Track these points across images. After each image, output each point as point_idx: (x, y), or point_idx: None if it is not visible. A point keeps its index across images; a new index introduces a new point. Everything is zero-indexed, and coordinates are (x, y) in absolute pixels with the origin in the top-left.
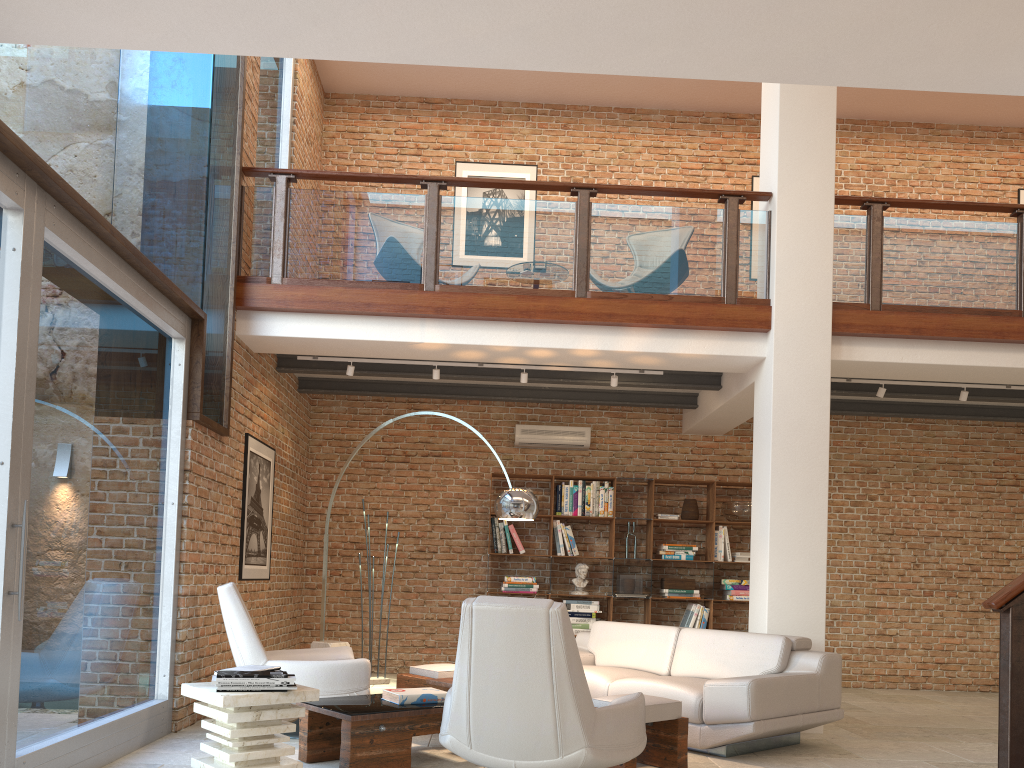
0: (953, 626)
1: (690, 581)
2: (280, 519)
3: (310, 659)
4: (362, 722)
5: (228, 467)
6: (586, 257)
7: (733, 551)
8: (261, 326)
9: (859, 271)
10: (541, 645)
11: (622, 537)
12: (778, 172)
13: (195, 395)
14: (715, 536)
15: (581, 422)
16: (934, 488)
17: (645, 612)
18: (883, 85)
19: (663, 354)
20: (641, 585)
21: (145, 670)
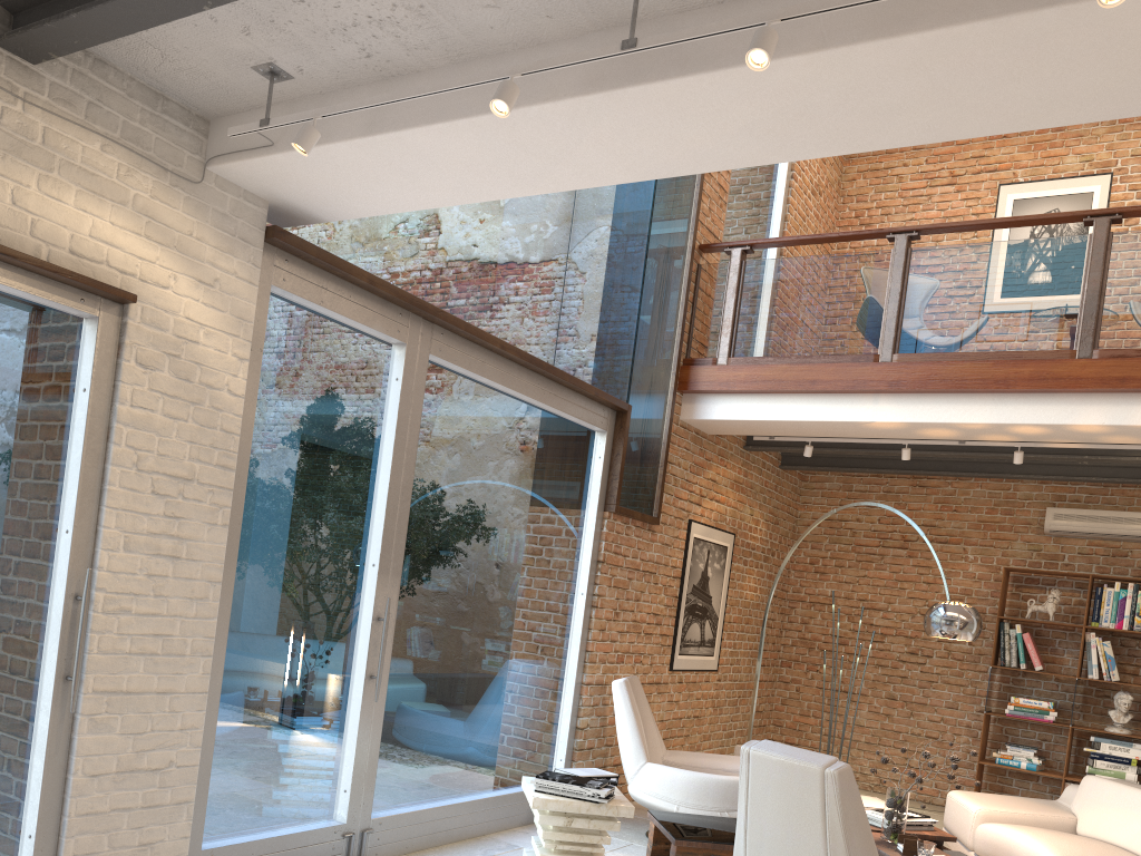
0: None
1: None
2: (741, 607)
3: (710, 765)
4: (689, 848)
5: (660, 555)
6: (1096, 305)
7: None
8: (704, 409)
9: None
10: (814, 809)
11: None
12: None
13: (613, 487)
14: None
15: None
16: None
17: None
18: None
19: None
20: None
21: (538, 752)
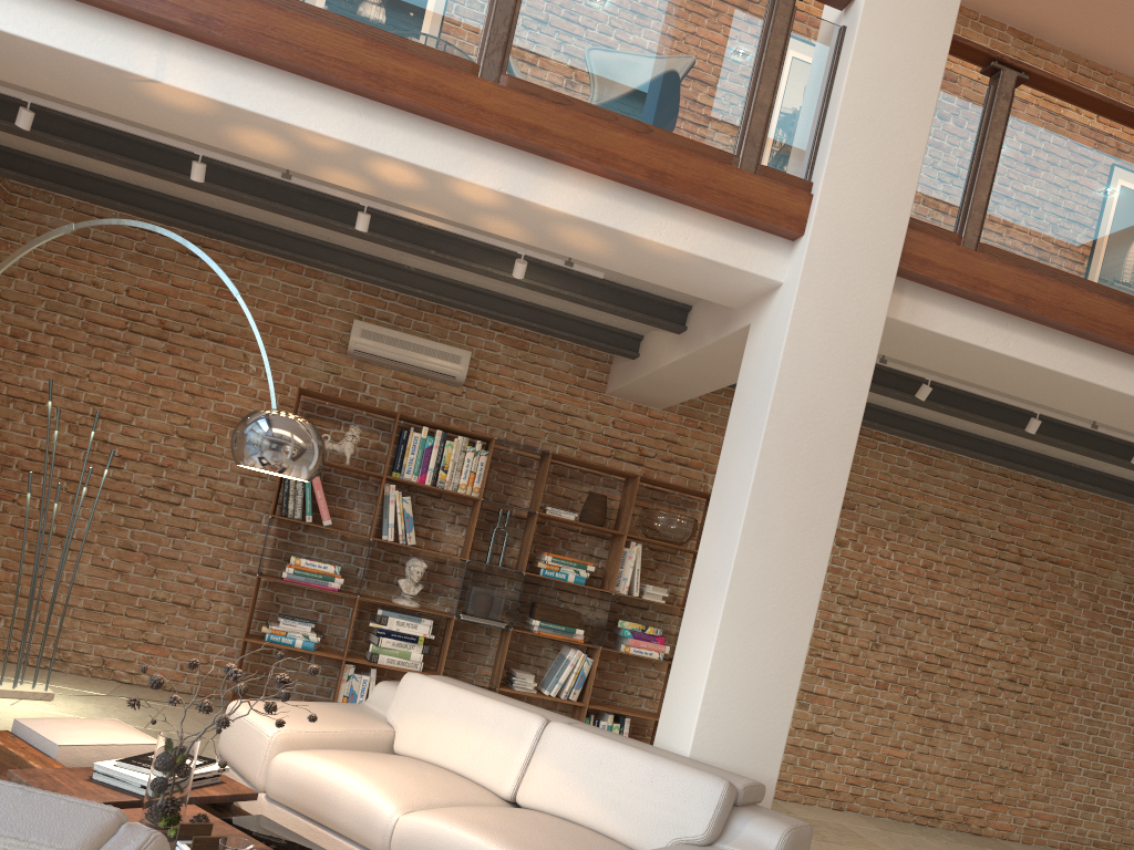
0: (902, 734)
1: (574, 615)
2: None
3: None
4: None
5: None
6: (513, 7)
7: (642, 581)
8: None
9: (958, 177)
10: None
11: (488, 530)
12: None
13: None
14: (623, 556)
15: (459, 341)
16: (920, 546)
17: (500, 648)
18: None
19: (614, 233)
20: (501, 608)
21: None
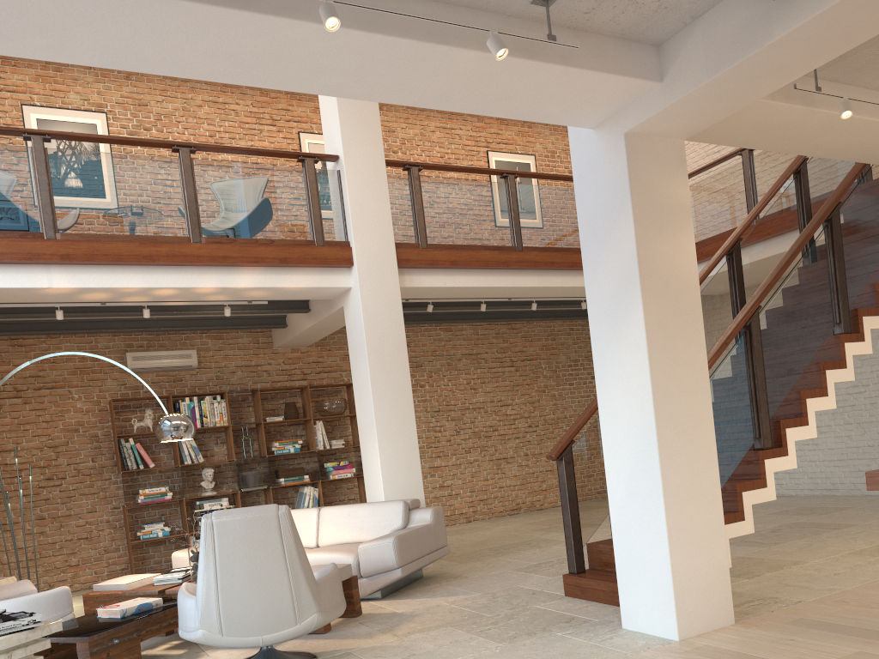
0: (487, 472)
1: (300, 469)
2: None
3: None
4: (98, 640)
5: None
6: (196, 207)
7: (328, 440)
8: None
9: (409, 218)
10: (275, 541)
11: (237, 440)
12: (342, 139)
13: None
14: (314, 430)
15: (186, 345)
16: (462, 374)
17: (267, 500)
18: (476, 112)
19: (272, 288)
20: (261, 478)
21: None
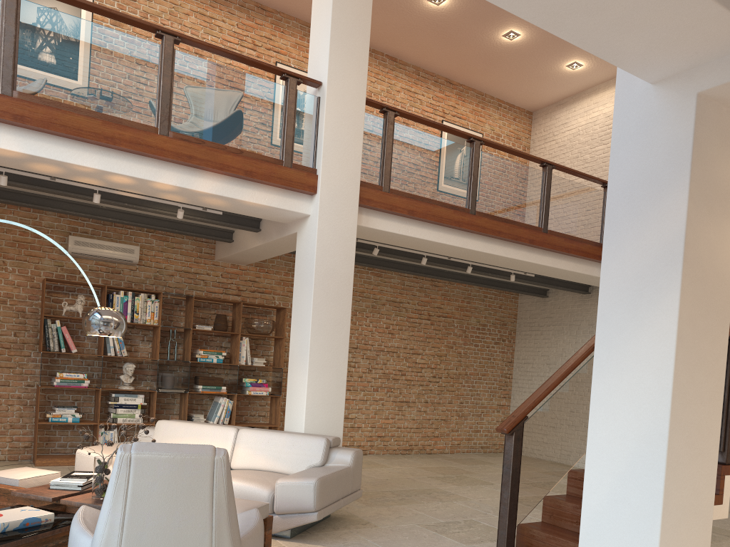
0: (389, 412)
1: (219, 379)
2: None
3: None
4: None
5: None
6: (169, 99)
7: (250, 356)
8: None
9: (377, 160)
10: (204, 491)
11: (163, 341)
12: (328, 67)
13: None
14: (240, 345)
15: (130, 240)
16: (383, 318)
17: (181, 403)
18: (545, 26)
19: (232, 199)
20: (180, 382)
21: None
